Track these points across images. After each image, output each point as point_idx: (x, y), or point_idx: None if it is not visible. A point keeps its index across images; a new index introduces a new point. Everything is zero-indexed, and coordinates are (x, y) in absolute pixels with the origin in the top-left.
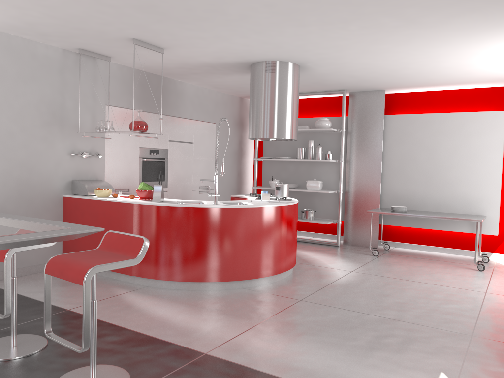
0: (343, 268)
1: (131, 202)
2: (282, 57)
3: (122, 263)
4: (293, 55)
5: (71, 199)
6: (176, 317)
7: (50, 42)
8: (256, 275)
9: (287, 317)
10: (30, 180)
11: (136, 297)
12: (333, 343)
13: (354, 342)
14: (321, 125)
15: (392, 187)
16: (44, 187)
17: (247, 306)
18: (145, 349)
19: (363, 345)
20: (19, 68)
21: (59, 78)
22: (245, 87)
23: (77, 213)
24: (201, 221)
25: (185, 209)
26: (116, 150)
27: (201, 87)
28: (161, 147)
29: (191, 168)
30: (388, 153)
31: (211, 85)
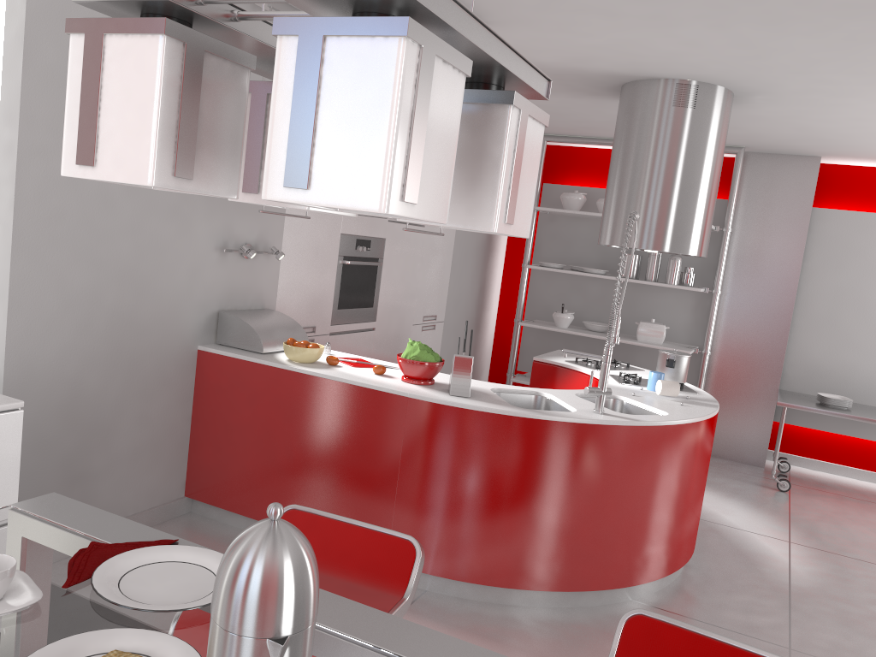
0: (765, 532)
1: (402, 392)
2: (728, 77)
3: None
4: (756, 77)
5: (222, 360)
6: None
7: None
8: (661, 571)
9: None
10: (137, 313)
11: None
12: None
13: None
14: None
15: (807, 351)
16: (163, 329)
17: None
18: None
19: None
20: None
21: None
22: None
23: (236, 394)
24: (576, 454)
25: (543, 425)
26: (301, 241)
27: None
28: (375, 234)
29: (415, 278)
30: (809, 284)
31: None
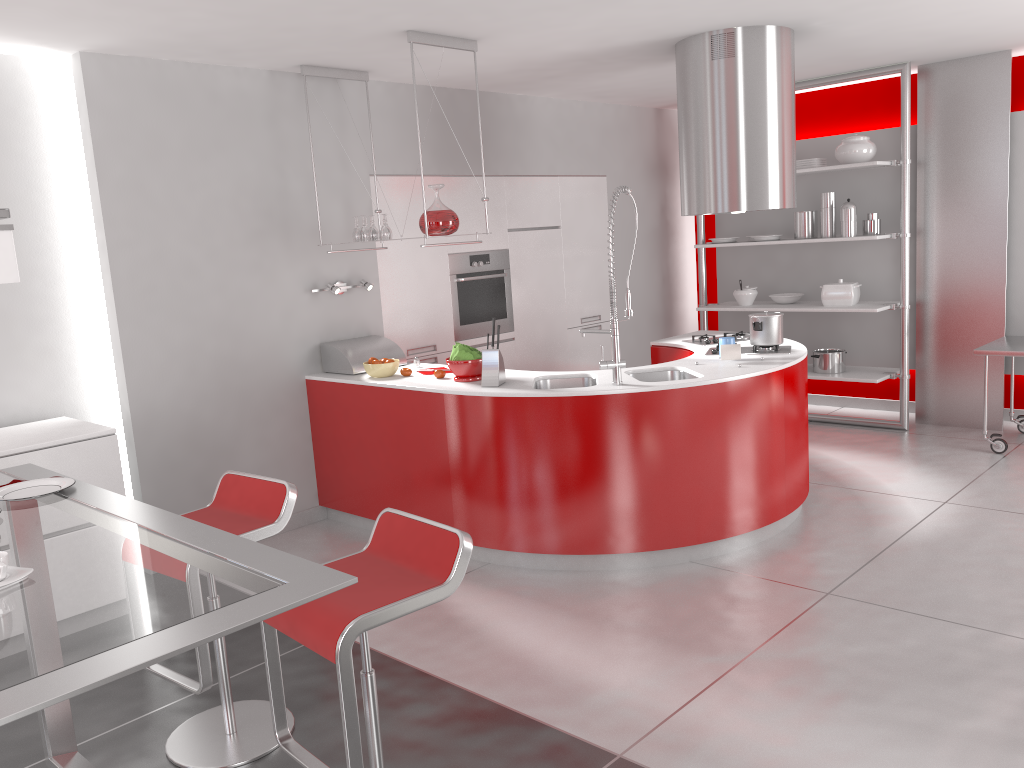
0: (923, 495)
1: (438, 390)
2: (751, 18)
3: (417, 599)
4: (776, 11)
5: (322, 385)
6: (552, 648)
7: (242, 62)
8: (719, 532)
9: (800, 645)
10: (238, 355)
11: (466, 593)
12: (919, 725)
13: (972, 722)
14: (850, 154)
15: None
16: (266, 365)
17: (705, 616)
18: (489, 743)
19: (998, 732)
20: (188, 129)
21: (269, 134)
22: (665, 88)
23: (335, 412)
24: (589, 425)
25: (552, 402)
26: (401, 269)
27: (568, 101)
28: (494, 247)
29: (560, 281)
30: (1023, 205)
31: (589, 95)
